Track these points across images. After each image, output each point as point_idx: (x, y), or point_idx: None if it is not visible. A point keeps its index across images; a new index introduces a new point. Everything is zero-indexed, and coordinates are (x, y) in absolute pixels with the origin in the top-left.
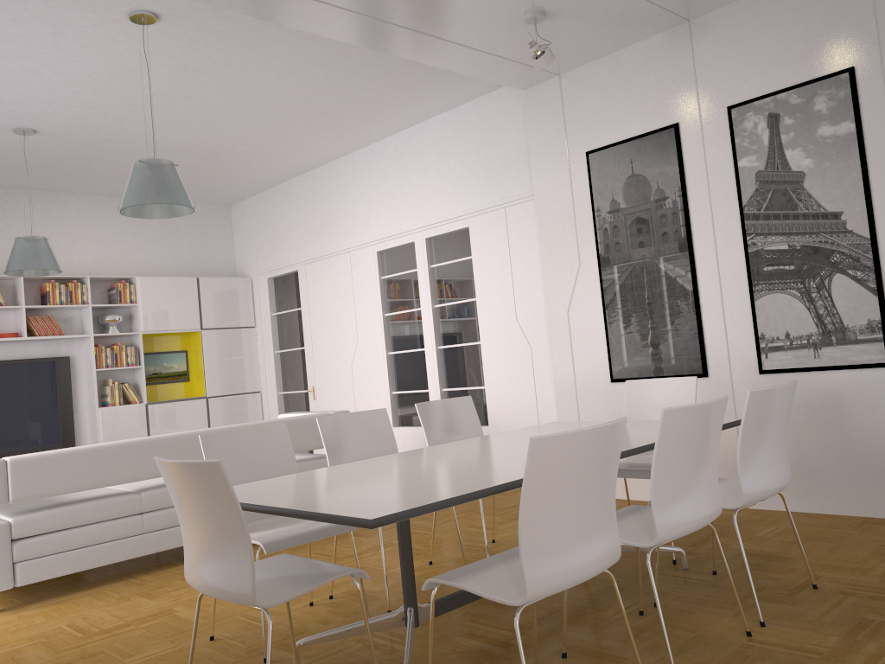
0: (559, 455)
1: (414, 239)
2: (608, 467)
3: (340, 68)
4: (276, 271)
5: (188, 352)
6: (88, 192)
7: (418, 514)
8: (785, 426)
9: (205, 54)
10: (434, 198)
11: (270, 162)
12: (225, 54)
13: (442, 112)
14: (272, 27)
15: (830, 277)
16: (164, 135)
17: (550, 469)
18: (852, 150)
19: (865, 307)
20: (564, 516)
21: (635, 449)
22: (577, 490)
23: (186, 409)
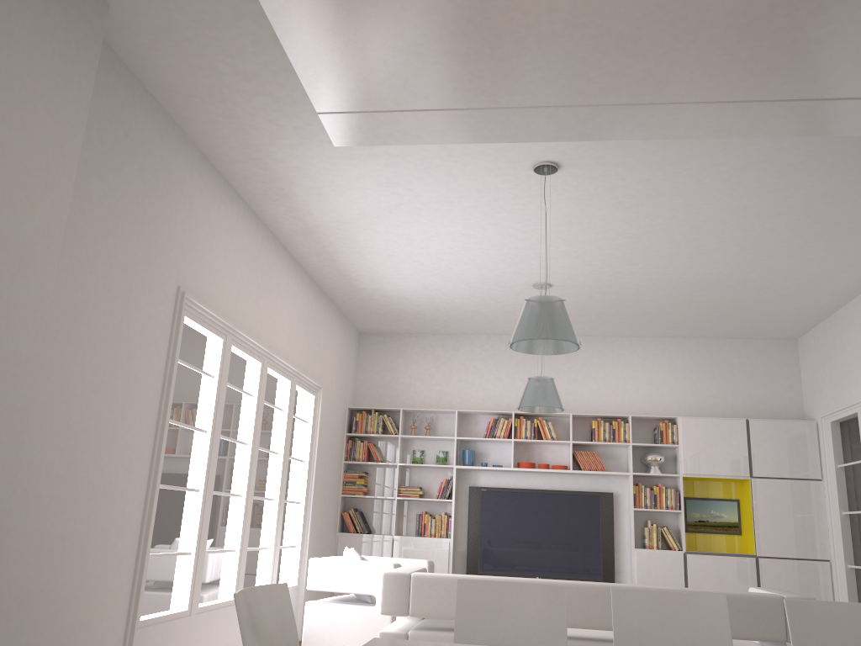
0: None
1: None
2: None
3: (790, 167)
4: (837, 414)
5: (740, 501)
6: (638, 335)
7: None
8: None
9: (627, 187)
10: None
11: (800, 286)
12: (646, 182)
13: None
14: (669, 143)
15: None
16: (660, 272)
17: None
18: None
19: None
20: None
21: None
22: None
23: (730, 566)
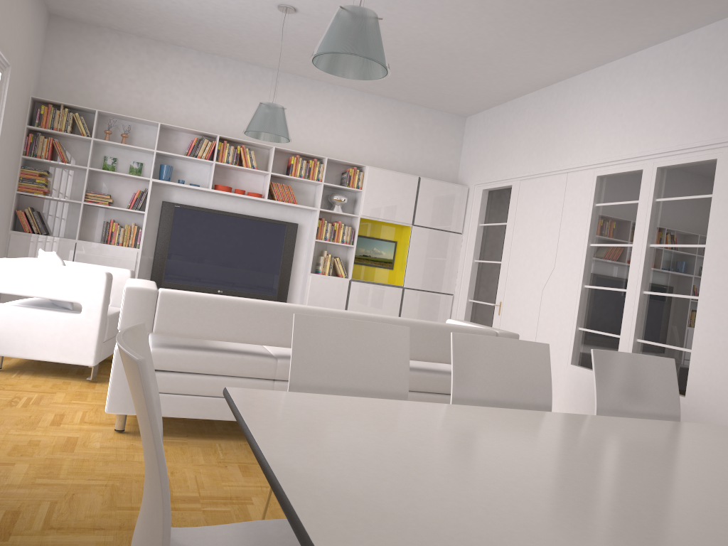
0: None
1: (643, 166)
2: None
3: None
4: (492, 184)
5: (398, 243)
6: (344, 85)
7: None
8: None
9: None
10: (679, 122)
11: (506, 70)
12: None
13: (714, 21)
14: None
15: None
16: (406, 25)
17: None
18: None
19: None
20: None
21: None
22: None
23: (382, 293)
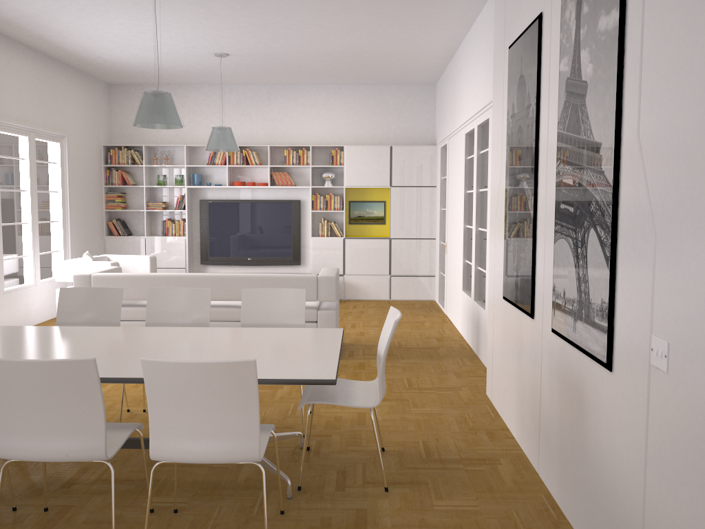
0: None
1: (474, 125)
2: None
3: None
4: (442, 143)
5: (386, 202)
6: (321, 83)
7: None
8: (240, 402)
9: None
10: (481, 87)
11: (407, 54)
12: None
13: (485, 1)
14: None
15: (587, 231)
16: (300, 47)
17: None
18: (613, 52)
19: (601, 281)
20: None
21: (129, 378)
22: None
23: (372, 245)
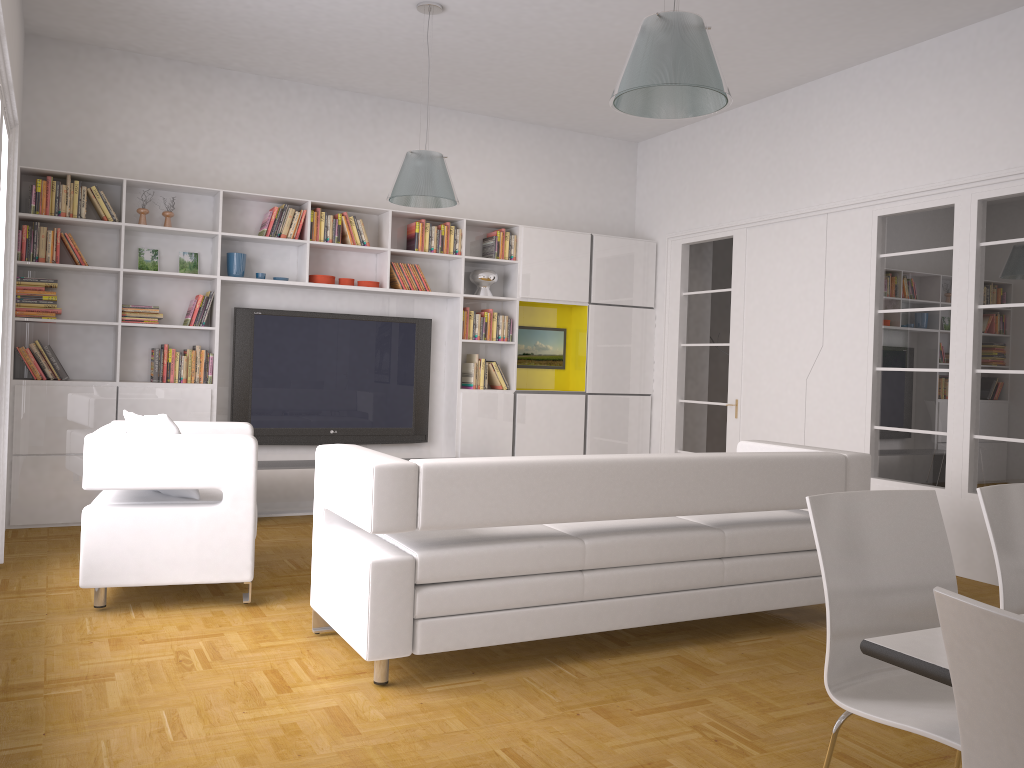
0: None
1: (954, 199)
2: None
3: None
4: (698, 236)
5: (567, 331)
6: (472, 110)
7: None
8: None
9: None
10: (1006, 136)
11: (726, 76)
12: None
13: None
14: None
15: None
16: (606, 22)
17: None
18: None
19: None
20: None
21: None
22: None
23: (560, 405)
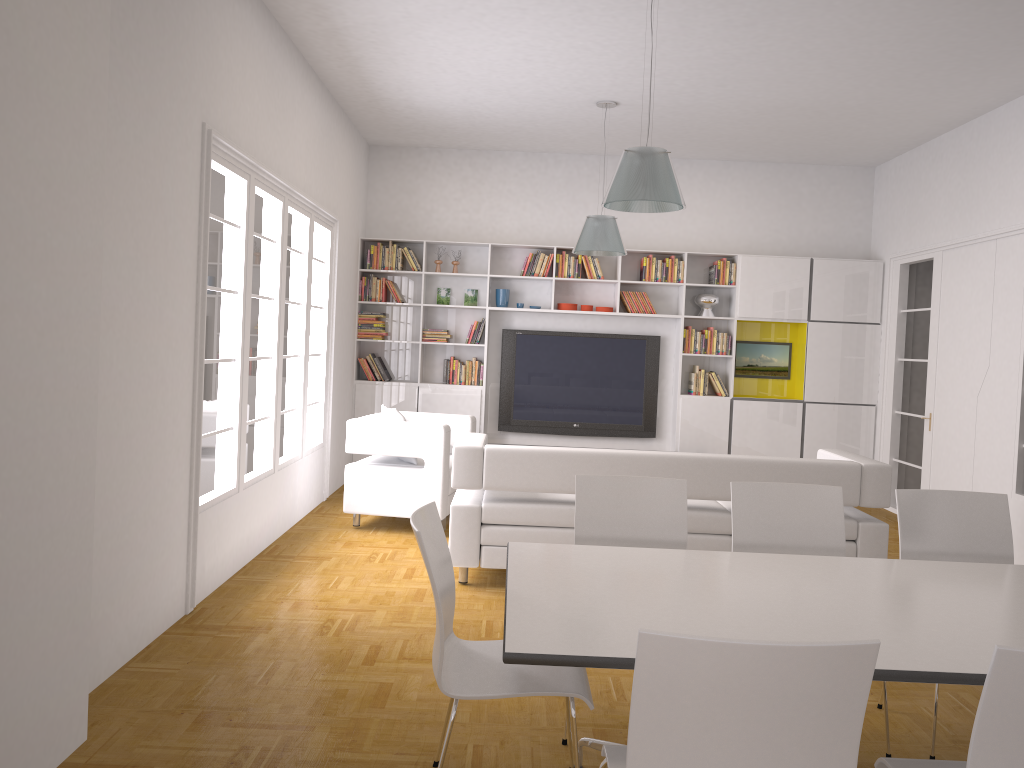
0: (691, 666)
1: None
2: (823, 706)
3: None
4: (910, 257)
5: (793, 345)
6: (701, 158)
7: (578, 665)
8: None
9: (744, 4)
10: None
11: (899, 116)
12: (768, 1)
13: None
14: None
15: None
16: (748, 96)
17: (676, 680)
18: None
19: None
20: (711, 751)
21: None
22: (740, 723)
23: (776, 411)
